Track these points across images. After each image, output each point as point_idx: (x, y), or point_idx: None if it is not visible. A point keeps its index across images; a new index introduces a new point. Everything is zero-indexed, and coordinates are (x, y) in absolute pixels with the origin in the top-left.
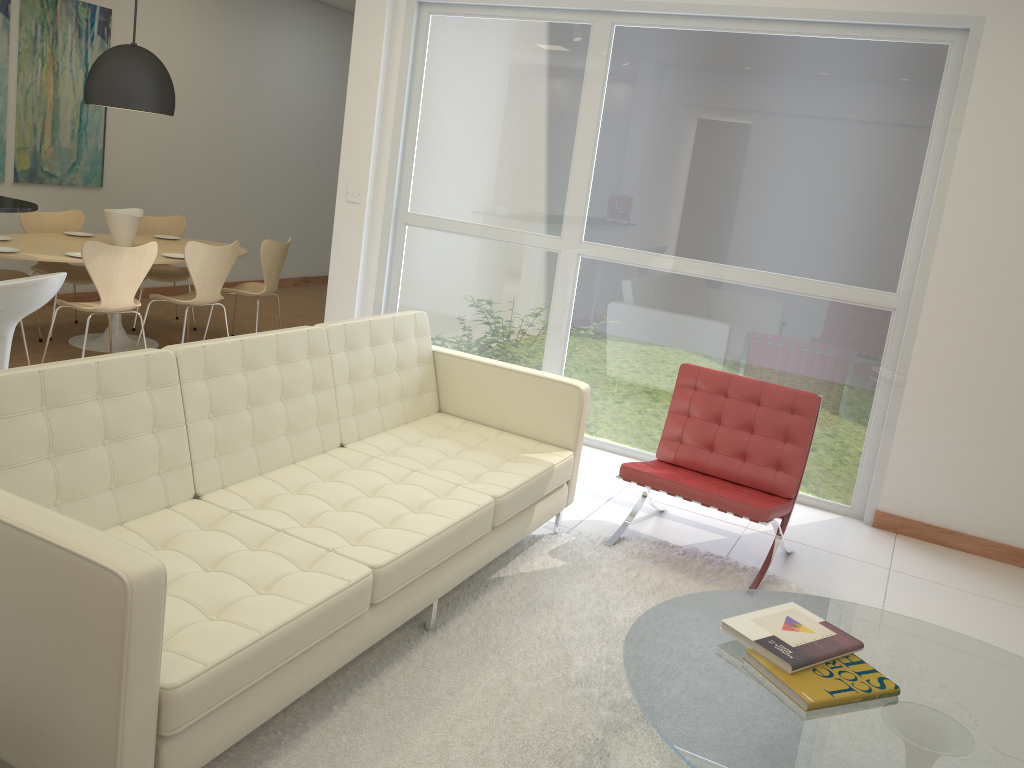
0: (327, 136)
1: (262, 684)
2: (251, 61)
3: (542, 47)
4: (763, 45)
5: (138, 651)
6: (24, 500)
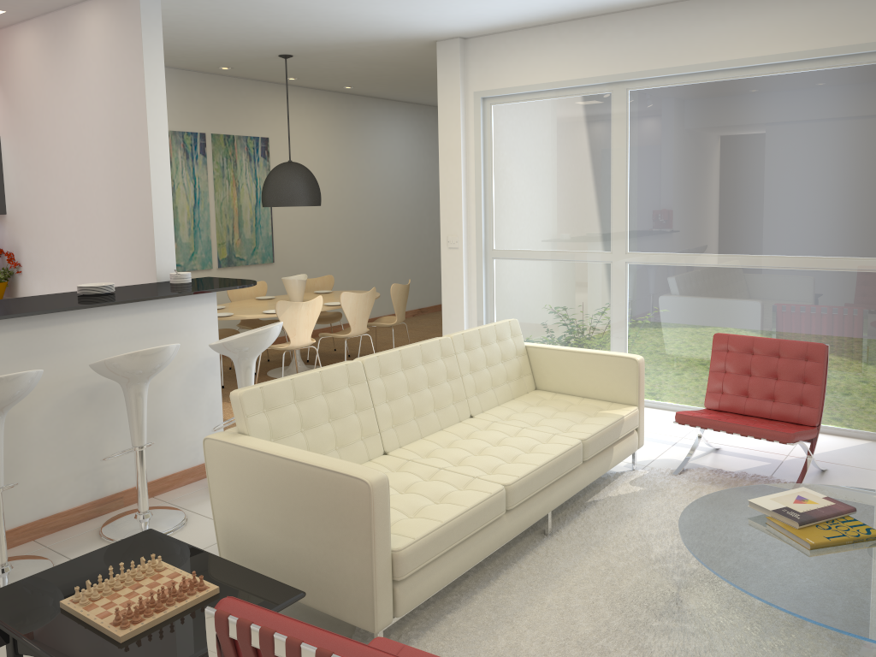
0: (424, 199)
1: (446, 556)
2: (364, 155)
3: (577, 115)
4: (745, 86)
5: (379, 525)
6: (301, 449)
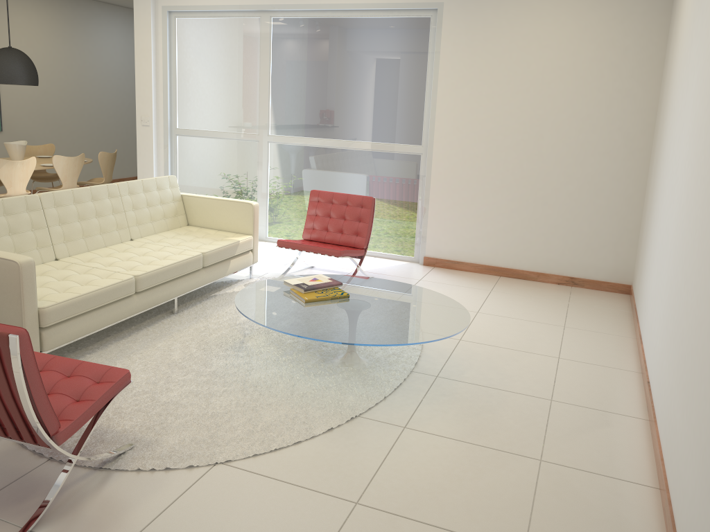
0: None
1: (85, 316)
2: (87, 48)
3: (236, 32)
4: (345, 23)
5: (27, 290)
6: None
